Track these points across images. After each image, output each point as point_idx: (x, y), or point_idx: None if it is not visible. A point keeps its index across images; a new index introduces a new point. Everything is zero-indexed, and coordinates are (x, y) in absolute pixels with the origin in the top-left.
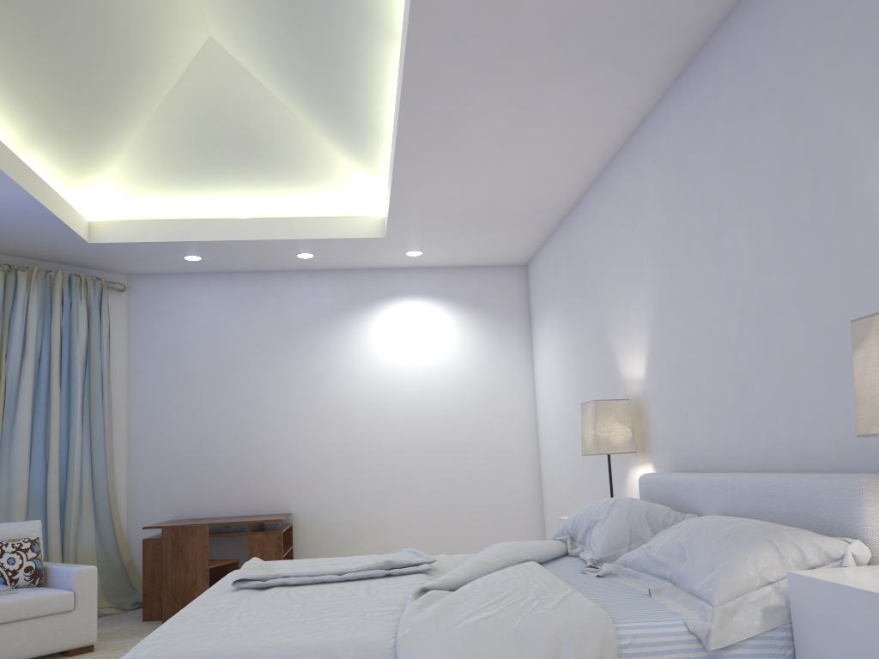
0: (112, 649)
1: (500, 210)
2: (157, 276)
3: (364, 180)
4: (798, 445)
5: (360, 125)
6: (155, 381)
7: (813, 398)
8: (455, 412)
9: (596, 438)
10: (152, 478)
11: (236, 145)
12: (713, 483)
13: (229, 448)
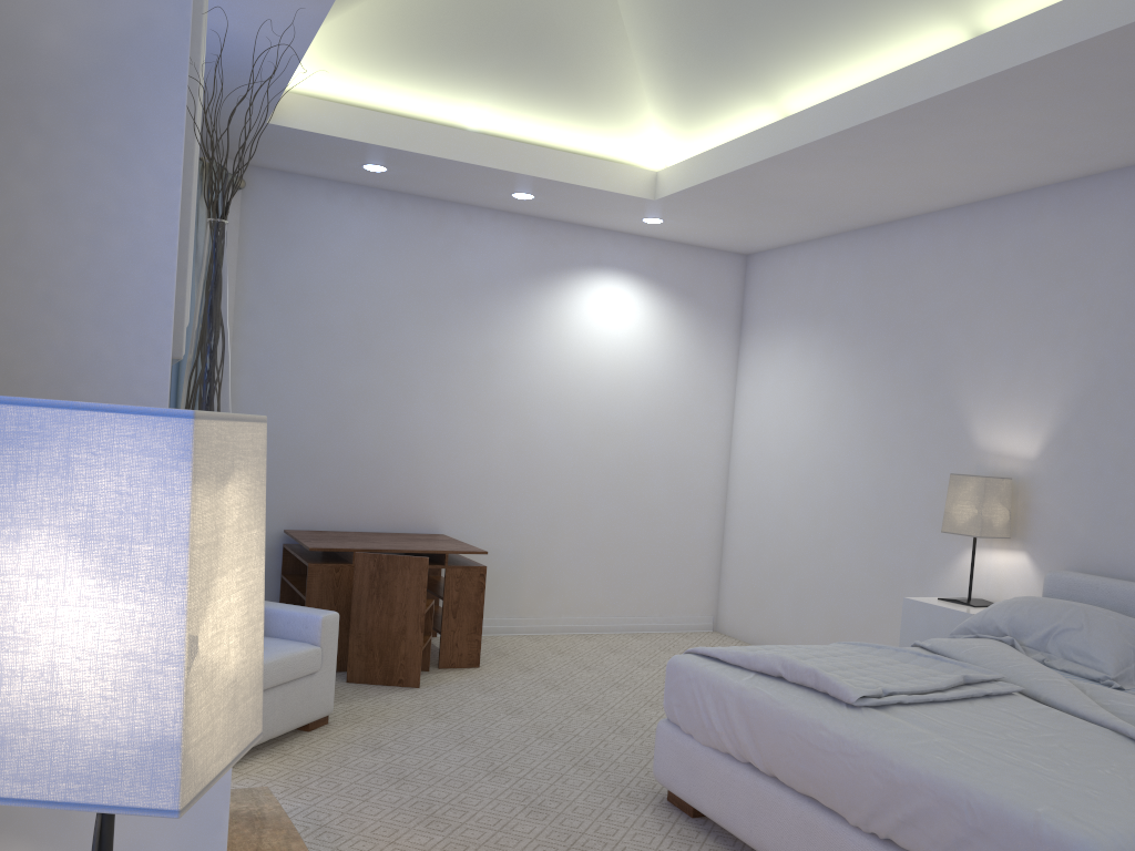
0: (349, 720)
1: (827, 205)
2: (288, 176)
3: (649, 118)
4: None
5: (736, 65)
6: (275, 332)
7: None
8: (645, 427)
9: (980, 519)
10: None
11: (522, 33)
12: None
13: (369, 440)
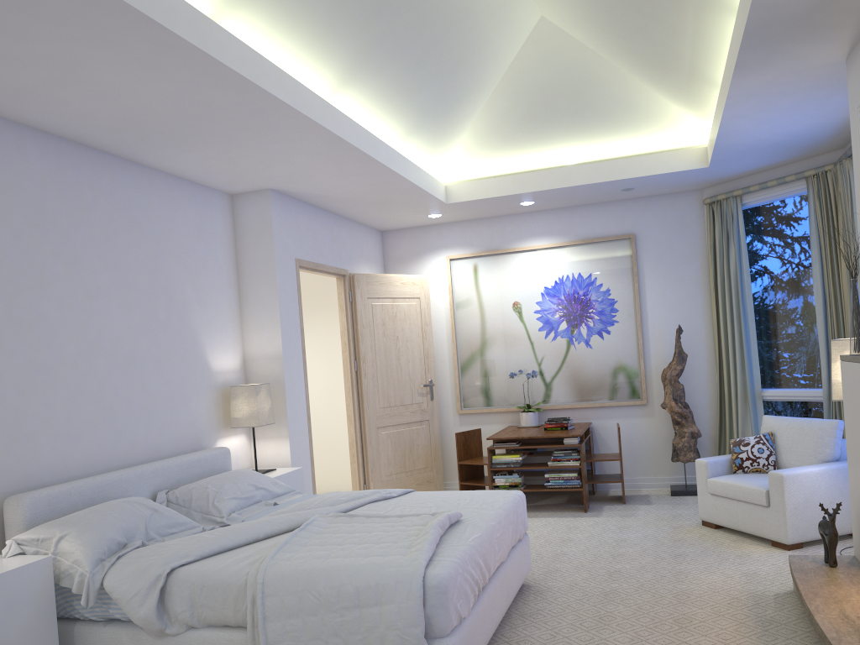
0: None
1: None
2: None
3: None
4: (152, 444)
5: None
6: None
7: (162, 417)
8: None
9: None
10: None
11: None
12: (146, 472)
13: None
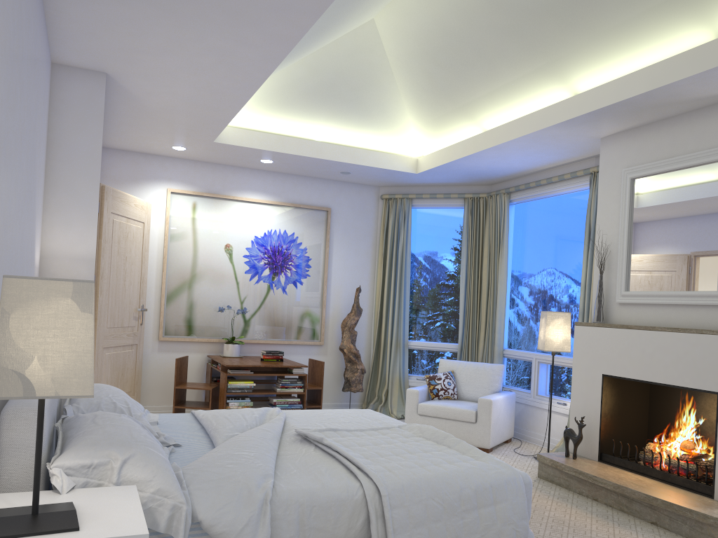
0: None
1: None
2: None
3: None
4: None
5: None
6: None
7: None
8: None
9: None
10: None
11: None
12: None
13: None
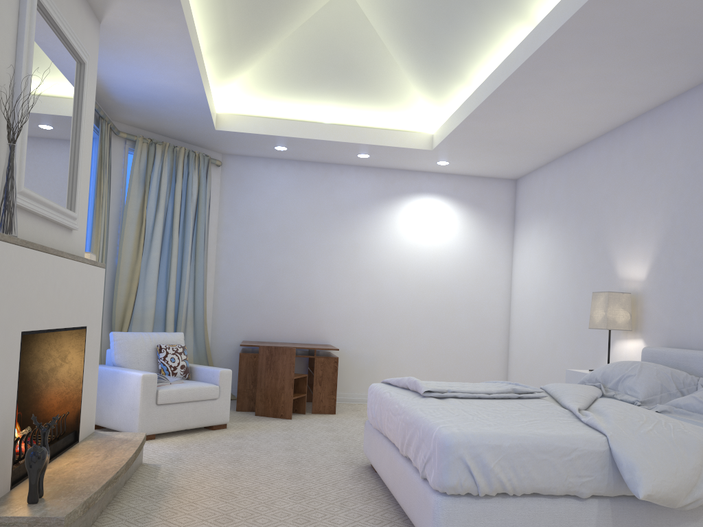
0: (238, 428)
1: (529, 142)
2: (244, 158)
3: (423, 105)
4: None
5: (447, 68)
6: (238, 237)
7: None
8: (453, 283)
9: (606, 317)
10: (231, 309)
11: (339, 69)
12: None
13: (288, 292)
